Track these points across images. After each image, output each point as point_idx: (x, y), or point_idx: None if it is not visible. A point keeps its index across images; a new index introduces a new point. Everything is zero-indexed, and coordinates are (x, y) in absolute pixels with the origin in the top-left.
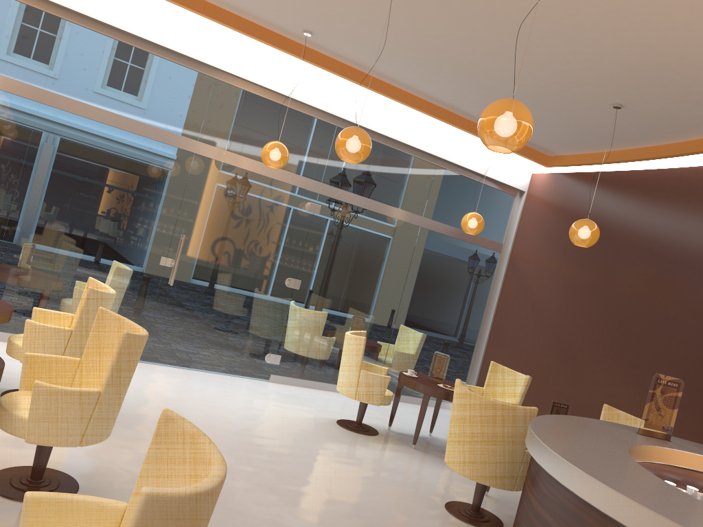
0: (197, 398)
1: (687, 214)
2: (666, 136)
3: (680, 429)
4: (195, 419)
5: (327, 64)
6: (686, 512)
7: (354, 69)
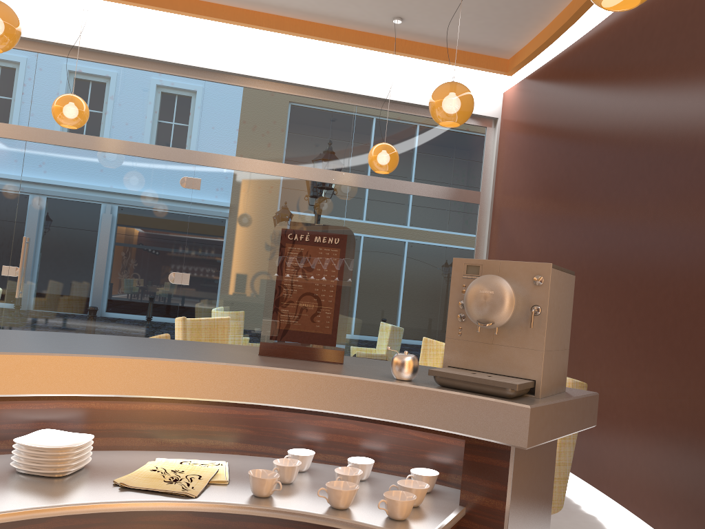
0: None
1: (653, 50)
2: None
3: (677, 394)
4: None
5: None
6: None
7: None
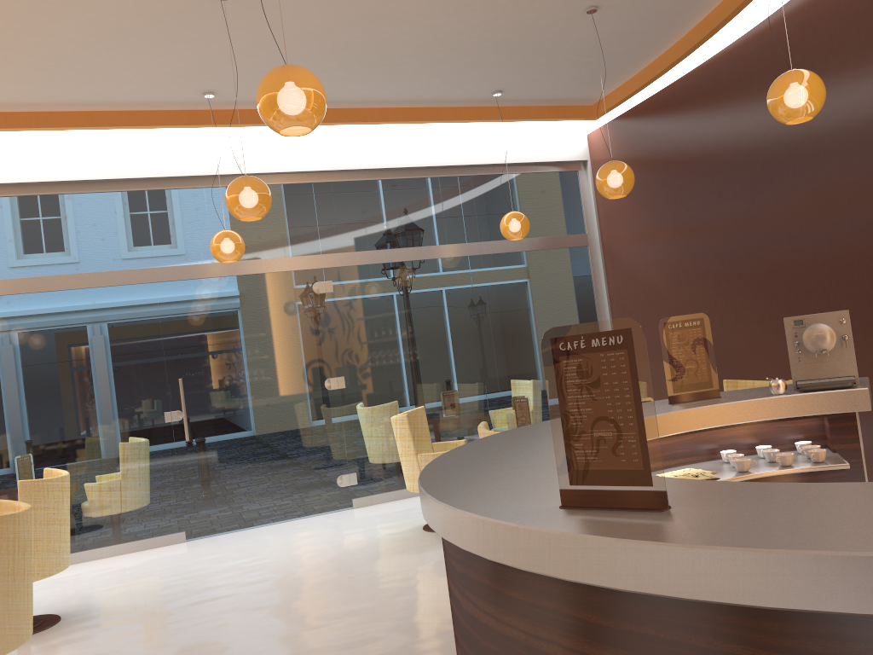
0: (241, 559)
1: (755, 99)
2: (685, 17)
3: None
4: (223, 585)
5: (259, 118)
6: (520, 489)
7: None
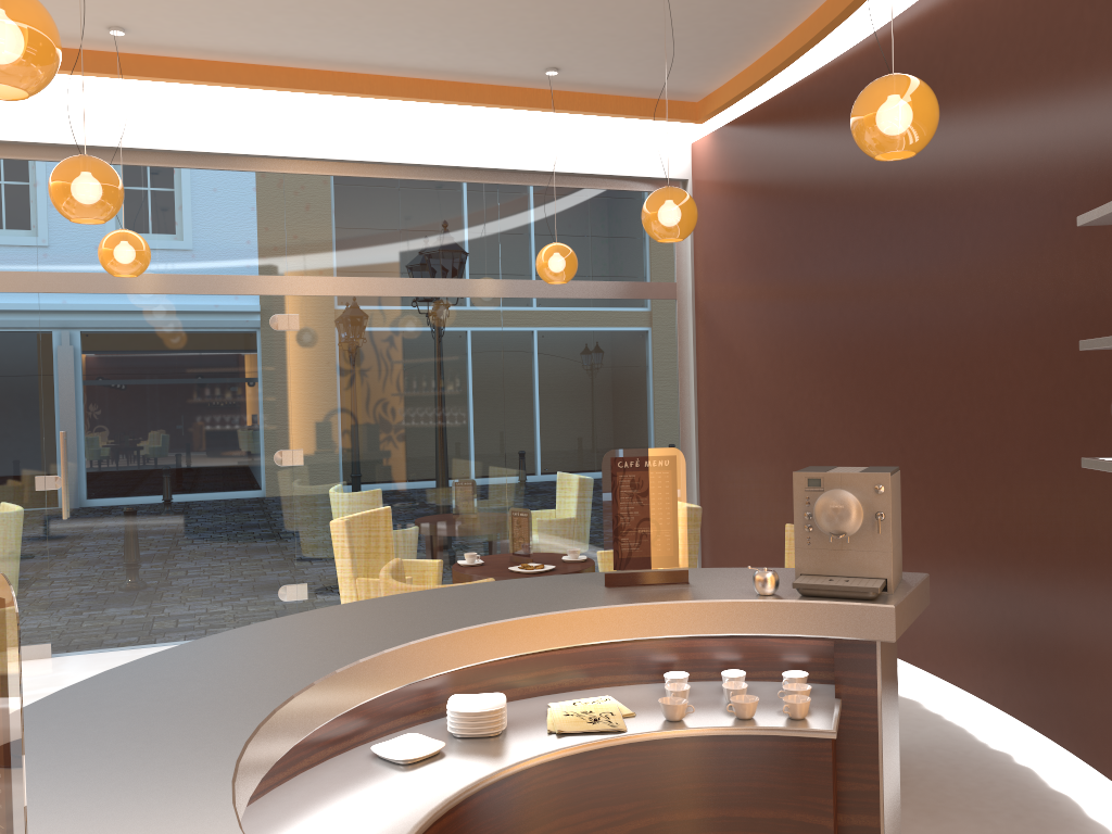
0: None
1: None
2: None
3: (968, 533)
4: None
5: (201, 72)
6: None
7: (255, 66)
